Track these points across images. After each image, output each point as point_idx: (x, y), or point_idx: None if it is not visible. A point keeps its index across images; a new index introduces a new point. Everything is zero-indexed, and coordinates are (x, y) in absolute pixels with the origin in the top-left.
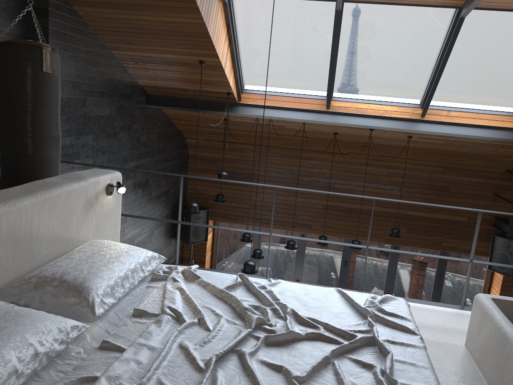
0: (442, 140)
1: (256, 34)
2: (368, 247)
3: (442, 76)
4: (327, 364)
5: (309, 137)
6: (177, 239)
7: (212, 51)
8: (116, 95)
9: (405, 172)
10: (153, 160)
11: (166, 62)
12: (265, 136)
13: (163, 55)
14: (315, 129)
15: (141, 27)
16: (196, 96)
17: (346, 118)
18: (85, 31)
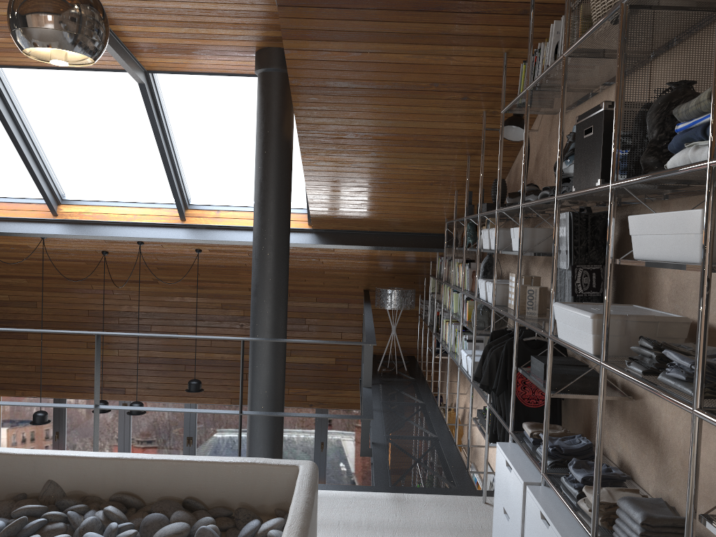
0: (243, 252)
1: None
2: None
3: (187, 165)
4: None
5: (80, 259)
6: None
7: None
8: None
9: (244, 301)
10: None
11: None
12: (23, 262)
13: None
14: (73, 248)
15: None
16: None
17: (81, 227)
18: None
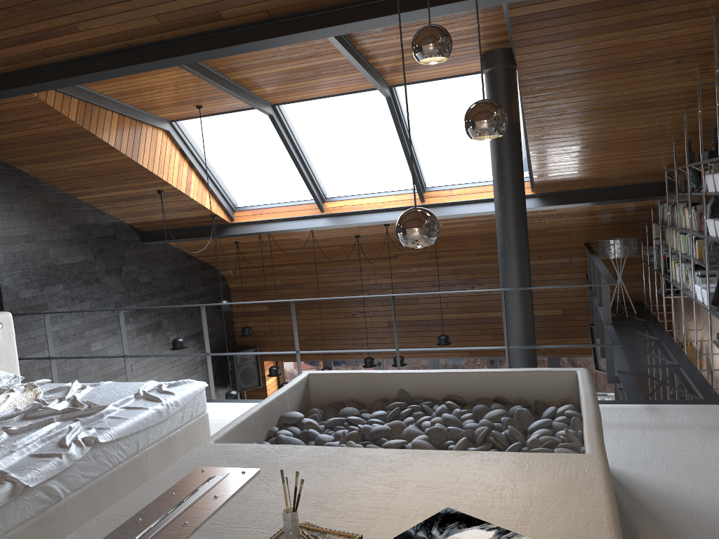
0: (472, 222)
1: (219, 151)
2: (298, 352)
3: (423, 155)
4: (50, 423)
5: (337, 245)
6: (126, 373)
7: (159, 180)
8: (92, 239)
9: (472, 266)
10: (164, 300)
11: (131, 198)
12: (293, 252)
13: (122, 192)
14: (333, 235)
15: (83, 172)
16: (187, 224)
17: (343, 218)
18: (37, 186)
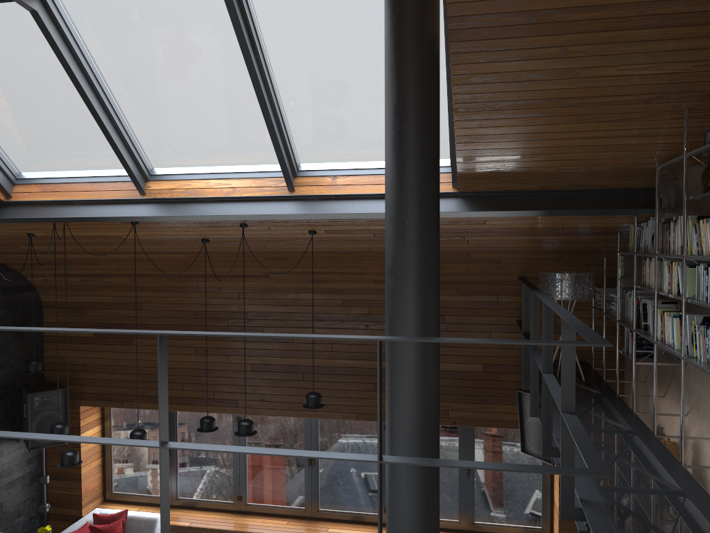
0: (366, 232)
1: None
2: None
3: (294, 116)
4: None
5: (180, 251)
6: None
7: None
8: None
9: (368, 296)
10: None
11: None
12: (121, 257)
13: None
14: (170, 236)
15: None
16: None
17: (172, 206)
18: None
